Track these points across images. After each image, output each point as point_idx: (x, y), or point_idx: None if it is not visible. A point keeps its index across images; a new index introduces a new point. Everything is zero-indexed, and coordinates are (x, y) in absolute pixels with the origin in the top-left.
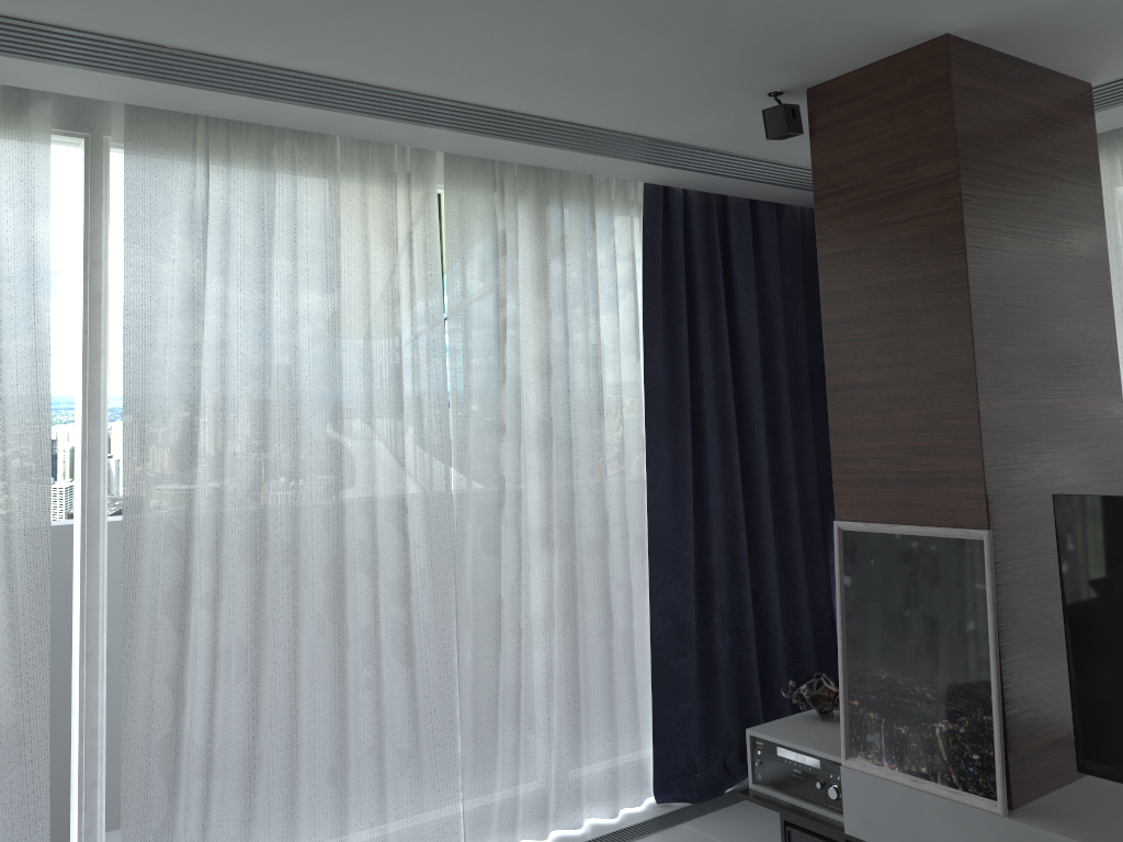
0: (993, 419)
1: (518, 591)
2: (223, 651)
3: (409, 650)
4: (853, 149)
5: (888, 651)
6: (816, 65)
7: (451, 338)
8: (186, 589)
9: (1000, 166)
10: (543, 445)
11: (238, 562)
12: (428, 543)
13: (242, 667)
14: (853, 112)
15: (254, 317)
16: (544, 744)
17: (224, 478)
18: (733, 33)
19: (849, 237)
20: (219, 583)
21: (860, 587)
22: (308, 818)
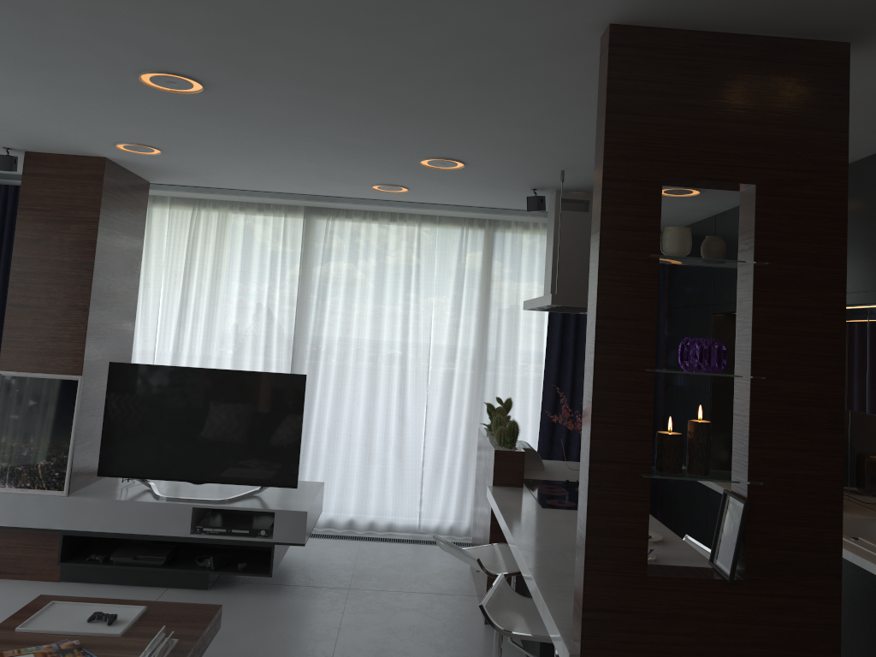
0: (91, 328)
1: None
2: None
3: None
4: (47, 191)
5: (19, 432)
6: (39, 147)
7: None
8: None
9: (113, 217)
10: None
11: None
12: None
13: None
14: (51, 173)
15: None
16: None
17: None
18: (12, 131)
19: (36, 232)
20: None
21: (8, 403)
22: None
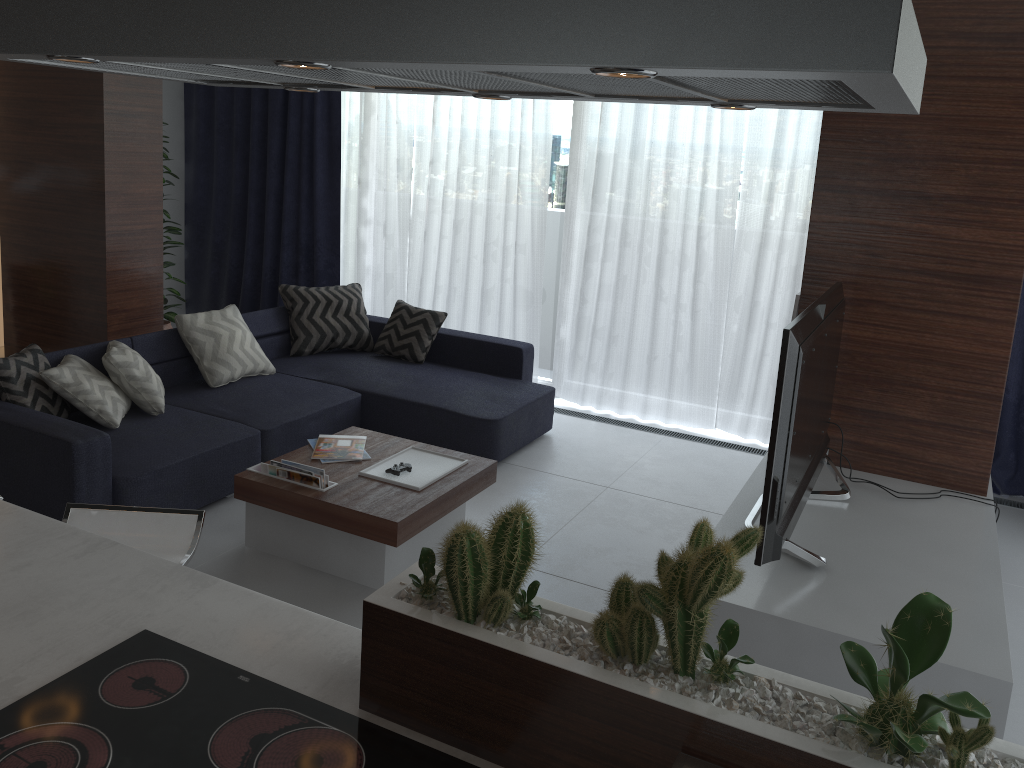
0: (824, 228)
1: (770, 300)
2: (607, 286)
3: (692, 312)
4: None
5: None
6: None
7: (748, 140)
8: (587, 252)
9: None
10: (803, 214)
11: (617, 247)
12: (714, 258)
13: (612, 295)
14: None
15: (632, 126)
16: (773, 393)
17: (611, 205)
18: None
19: None
20: (604, 254)
21: None
22: (638, 375)
